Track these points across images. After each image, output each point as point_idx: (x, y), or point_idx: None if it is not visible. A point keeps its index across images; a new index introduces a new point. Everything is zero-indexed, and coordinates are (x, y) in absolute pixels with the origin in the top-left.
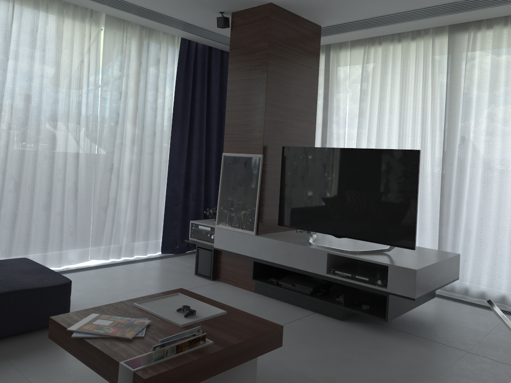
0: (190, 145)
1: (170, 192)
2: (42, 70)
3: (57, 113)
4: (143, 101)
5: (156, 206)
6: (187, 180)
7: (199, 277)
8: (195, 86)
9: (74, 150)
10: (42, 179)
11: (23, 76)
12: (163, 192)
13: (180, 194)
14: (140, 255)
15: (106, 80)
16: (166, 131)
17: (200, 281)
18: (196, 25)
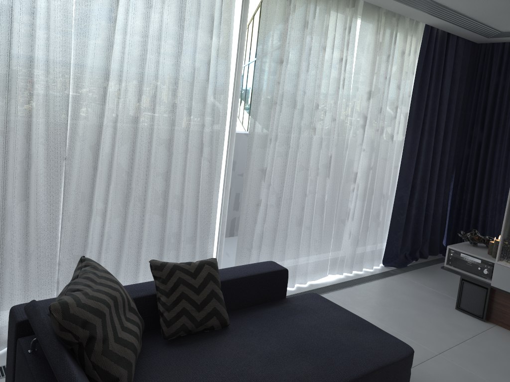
0: (418, 148)
1: (397, 201)
2: (307, 72)
3: (316, 120)
4: (386, 101)
5: (384, 216)
6: (412, 187)
7: (464, 314)
8: (431, 80)
9: (325, 160)
10: (296, 191)
11: (290, 79)
12: (390, 200)
13: (407, 202)
14: (366, 268)
15: (357, 78)
16: (399, 133)
17: (471, 321)
18: (468, 14)
